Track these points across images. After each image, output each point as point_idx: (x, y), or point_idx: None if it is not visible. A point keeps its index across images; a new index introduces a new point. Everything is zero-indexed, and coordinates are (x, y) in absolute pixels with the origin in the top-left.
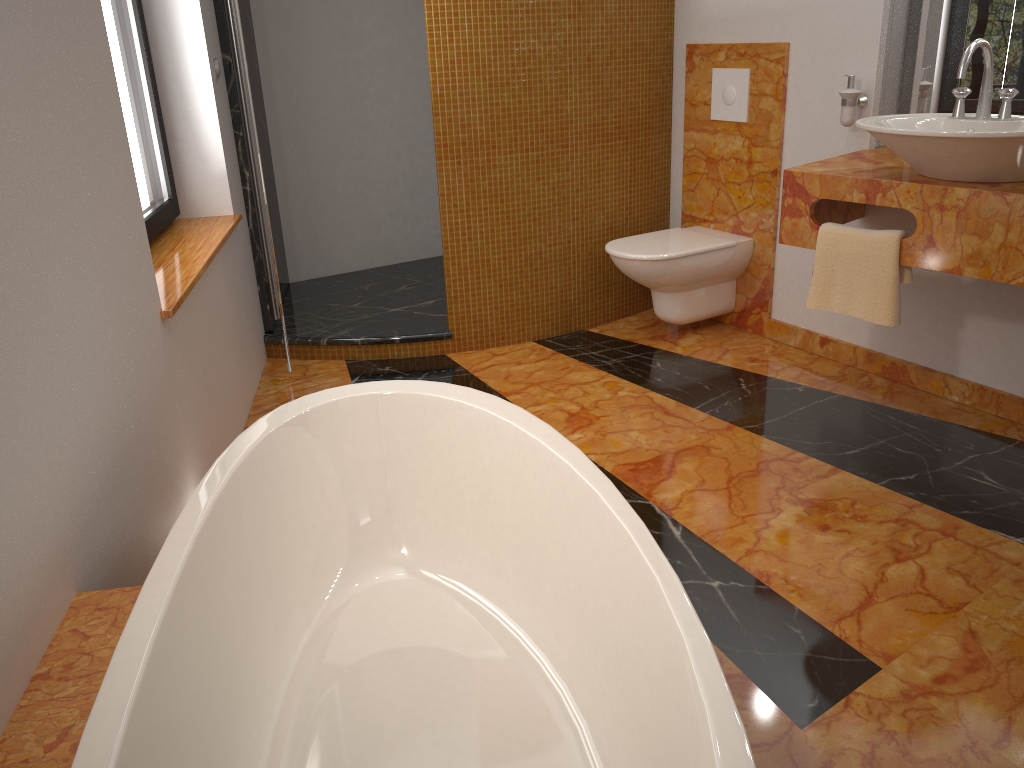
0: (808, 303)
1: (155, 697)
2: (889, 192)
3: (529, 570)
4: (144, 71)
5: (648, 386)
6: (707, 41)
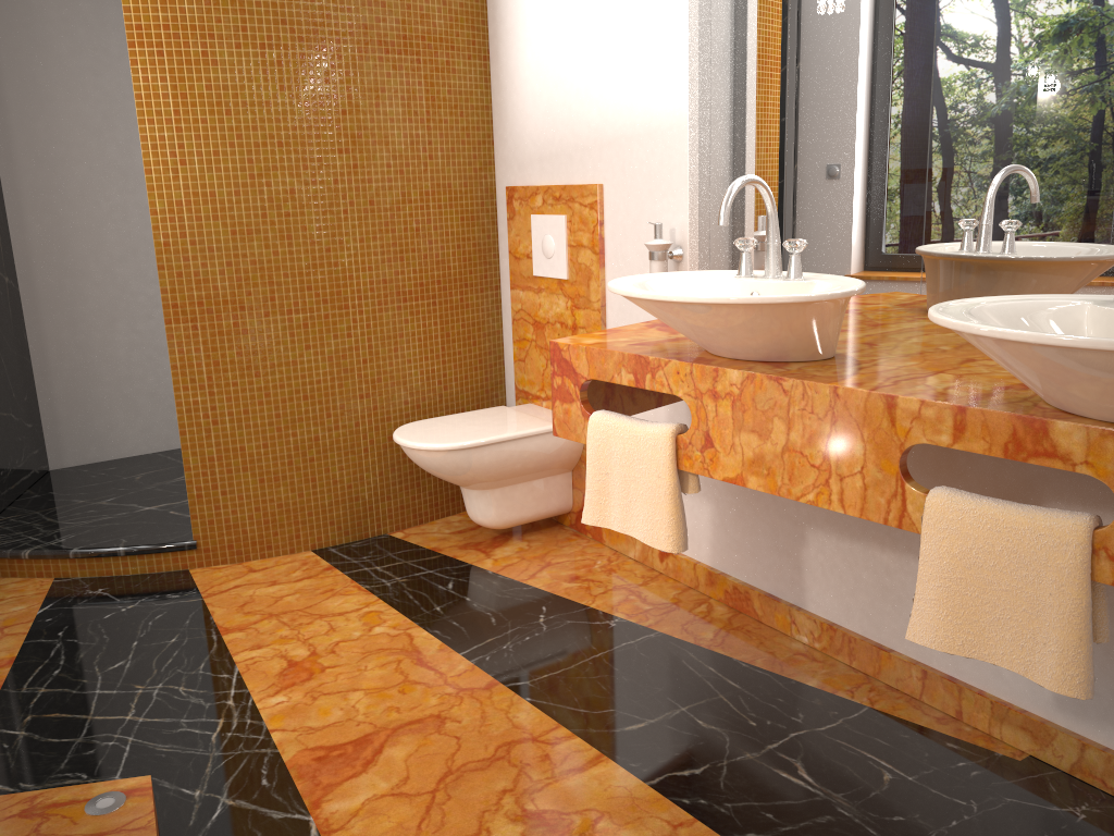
0: (584, 516)
1: None
2: (658, 372)
3: None
4: None
5: (419, 618)
6: (526, 183)
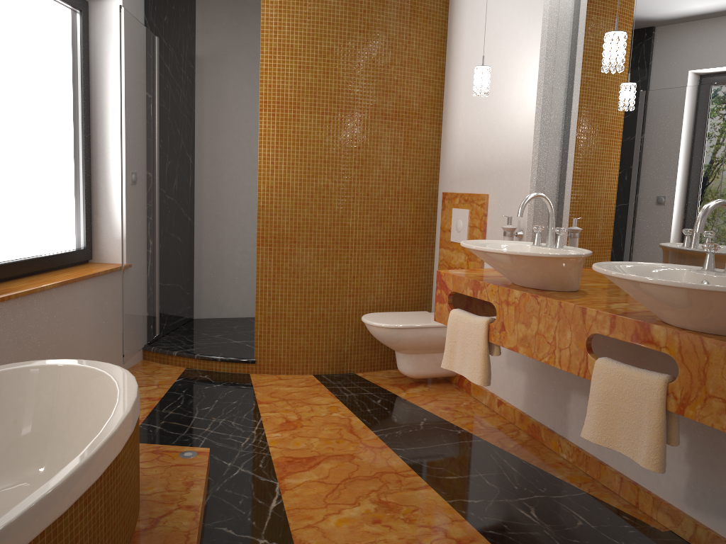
0: (442, 364)
1: None
2: (483, 290)
3: None
4: (82, 174)
5: (357, 413)
6: (452, 191)
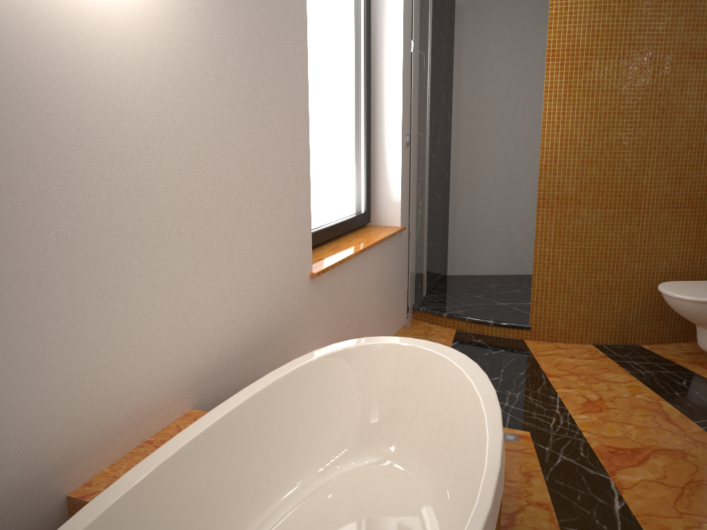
0: None
1: (180, 468)
2: None
3: (458, 485)
4: (363, 139)
5: (664, 396)
6: None
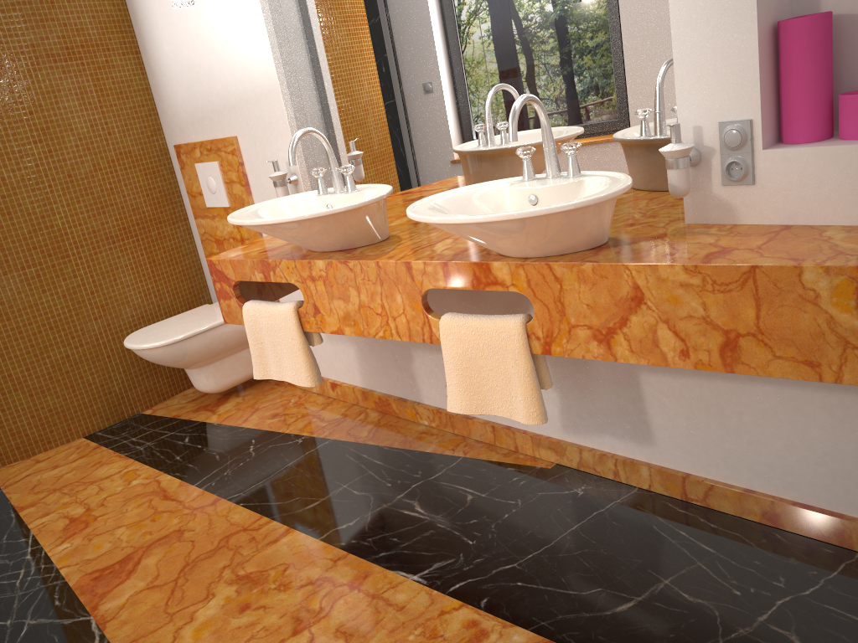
0: (255, 374)
1: None
2: (277, 269)
3: None
4: None
5: (164, 468)
6: (187, 141)
